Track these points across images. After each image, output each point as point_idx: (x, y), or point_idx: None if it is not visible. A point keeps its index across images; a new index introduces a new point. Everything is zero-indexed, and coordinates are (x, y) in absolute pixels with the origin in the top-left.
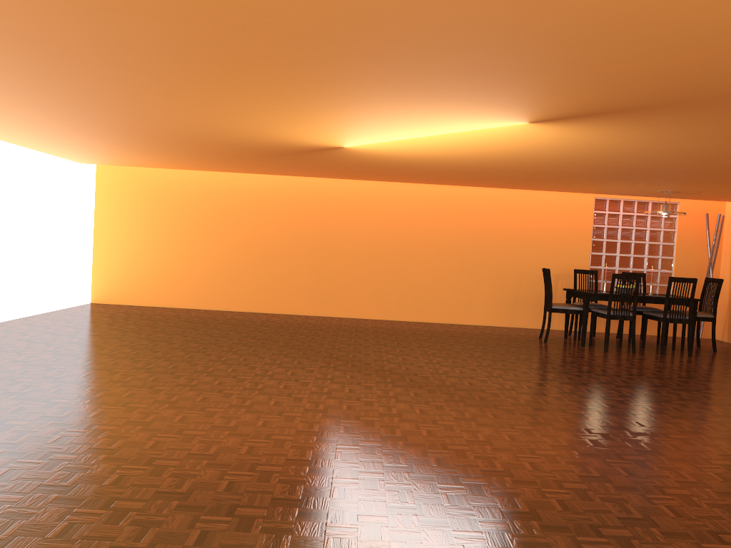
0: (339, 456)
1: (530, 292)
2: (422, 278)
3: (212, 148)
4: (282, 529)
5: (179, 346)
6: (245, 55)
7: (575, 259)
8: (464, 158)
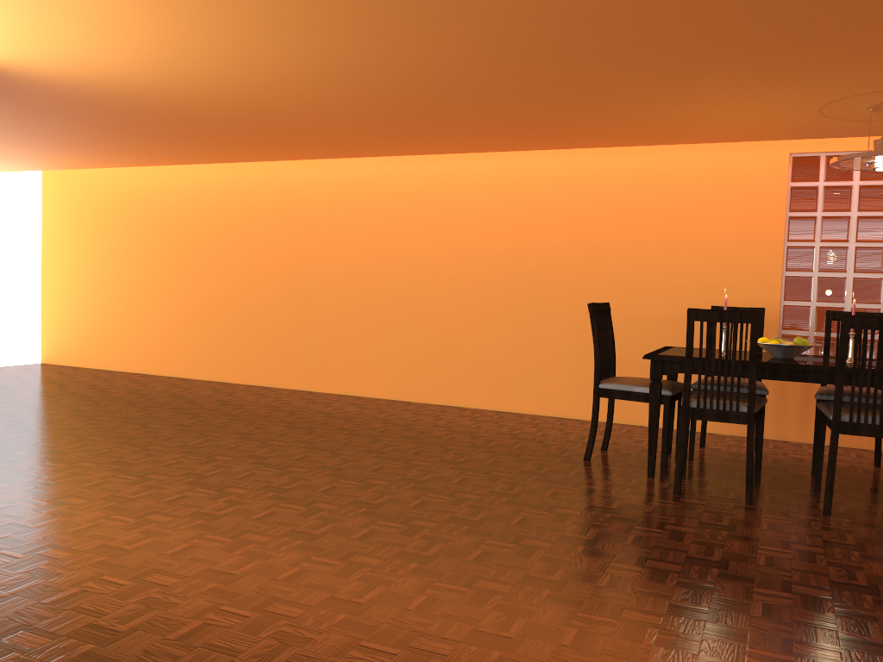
0: None
1: None
2: (454, 328)
3: None
4: None
5: None
6: None
7: (748, 287)
8: (188, 49)
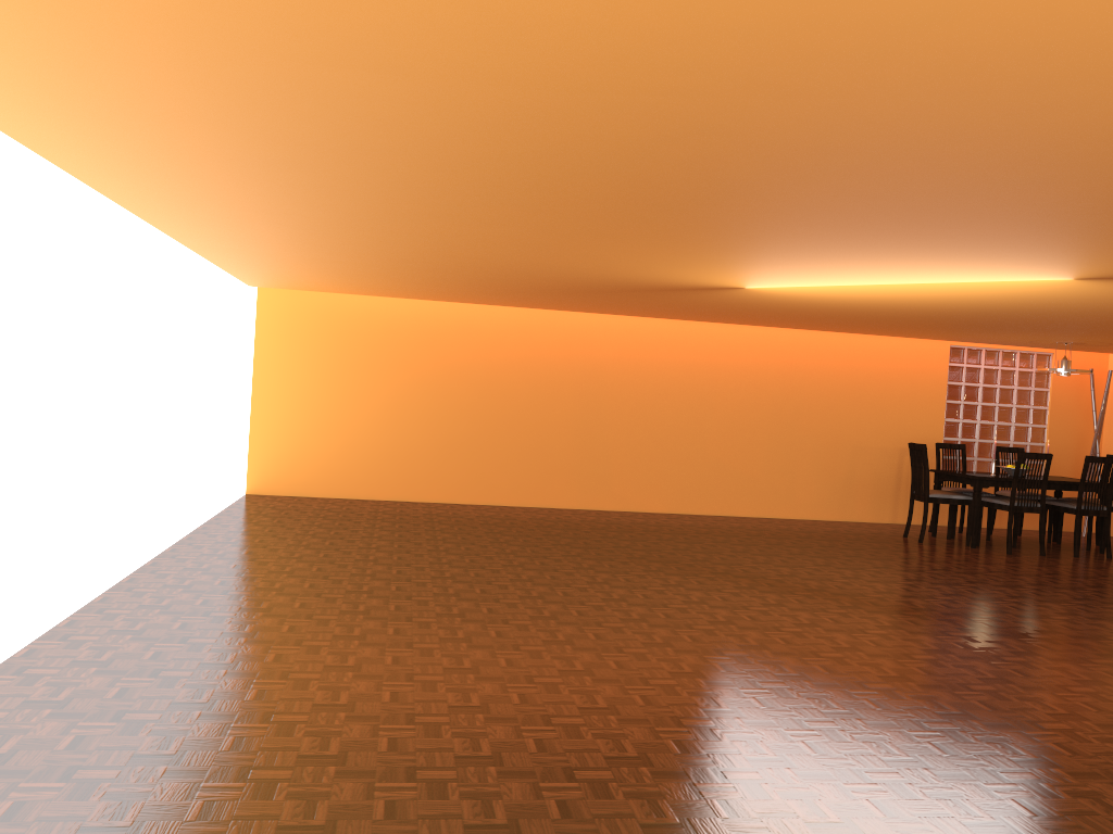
0: (982, 705)
1: (867, 473)
2: (727, 455)
3: (534, 281)
4: (1086, 792)
5: (507, 562)
6: (892, 211)
7: (926, 428)
8: (885, 304)
